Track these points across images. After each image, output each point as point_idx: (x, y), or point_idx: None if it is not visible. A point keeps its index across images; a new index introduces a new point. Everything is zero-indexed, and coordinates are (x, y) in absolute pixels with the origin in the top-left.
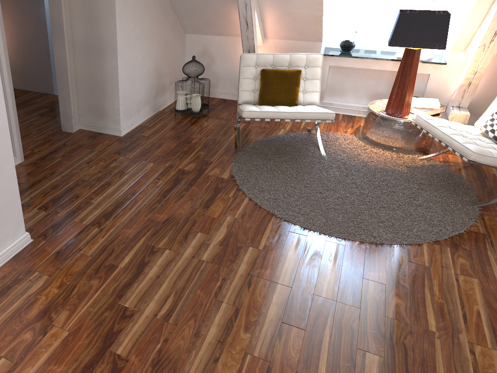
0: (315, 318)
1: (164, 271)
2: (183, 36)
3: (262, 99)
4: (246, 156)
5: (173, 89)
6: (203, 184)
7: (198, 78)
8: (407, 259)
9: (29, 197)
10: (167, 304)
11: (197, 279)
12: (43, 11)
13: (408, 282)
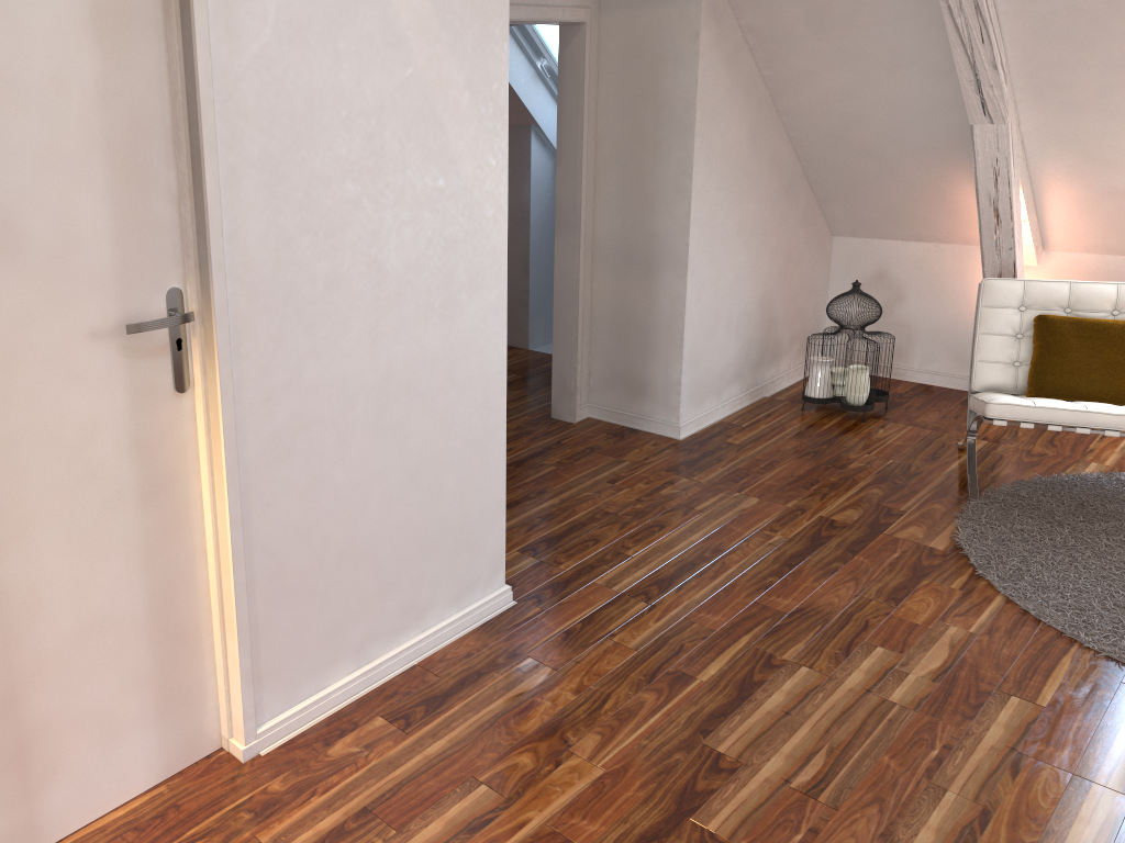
0: None
1: (799, 706)
2: (827, 241)
3: (1037, 384)
4: (993, 510)
5: (798, 353)
6: (883, 554)
7: (864, 331)
8: None
9: None
10: (811, 767)
11: (881, 736)
12: (527, 187)
13: None
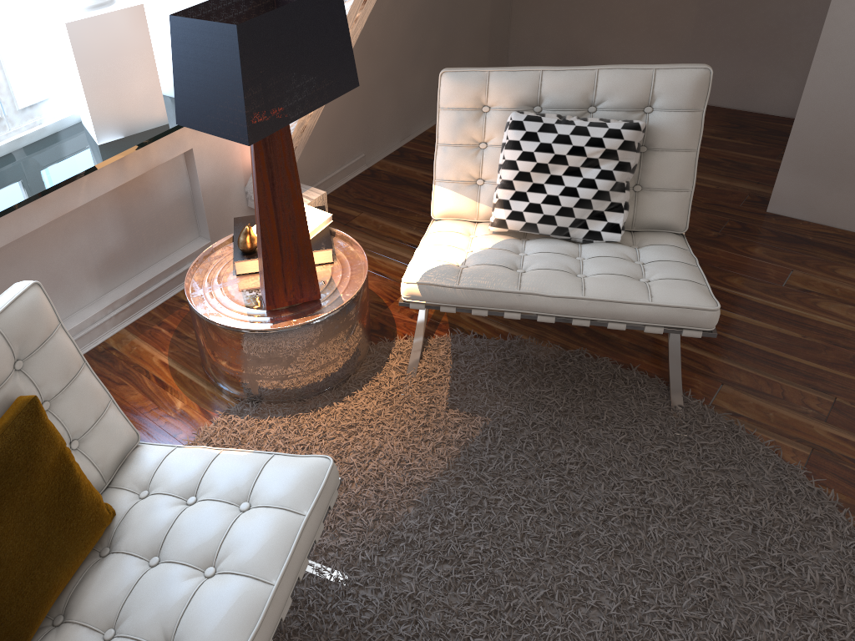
0: None
1: None
2: None
3: None
4: None
5: None
6: None
7: None
8: None
9: None
10: None
11: None
12: None
13: None
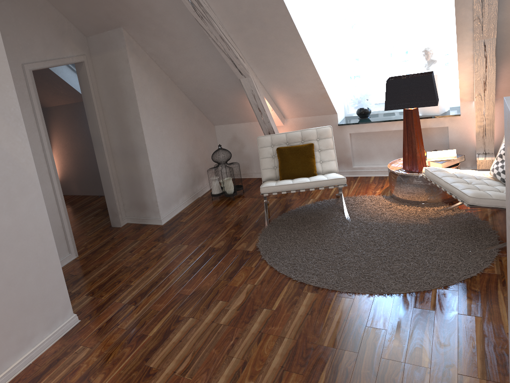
0: (314, 364)
1: (186, 336)
2: (213, 128)
3: (282, 174)
4: (272, 228)
5: (211, 175)
6: (230, 258)
7: (227, 164)
8: (413, 305)
9: (80, 286)
10: (185, 363)
11: (214, 340)
12: None
13: (410, 326)
